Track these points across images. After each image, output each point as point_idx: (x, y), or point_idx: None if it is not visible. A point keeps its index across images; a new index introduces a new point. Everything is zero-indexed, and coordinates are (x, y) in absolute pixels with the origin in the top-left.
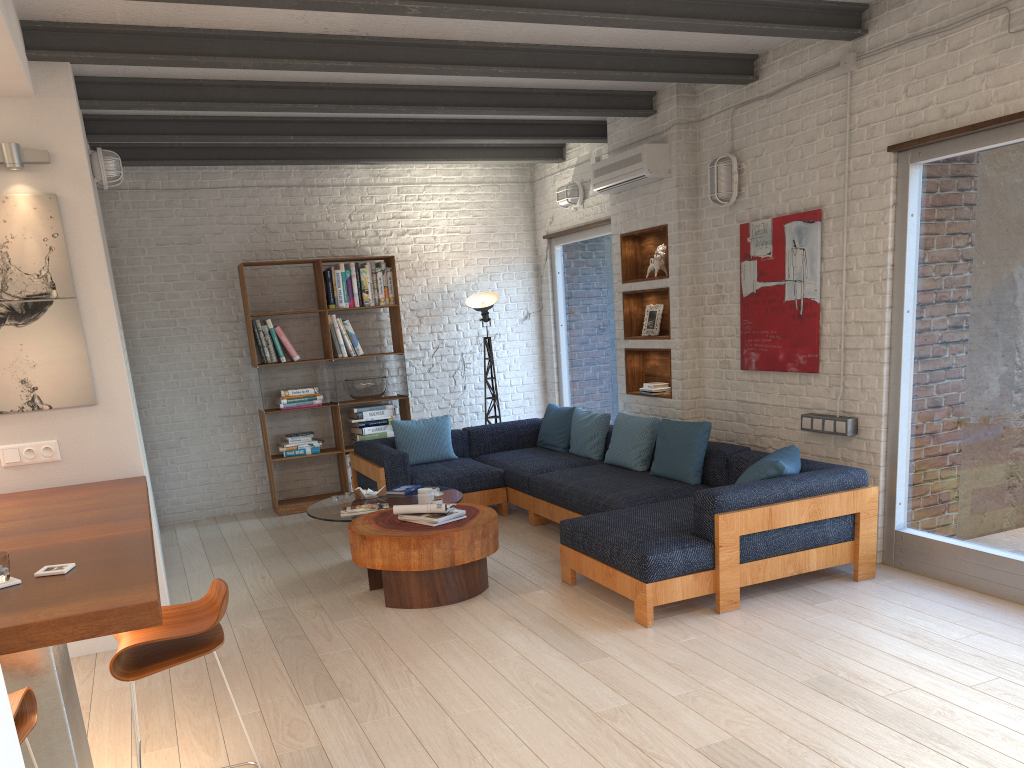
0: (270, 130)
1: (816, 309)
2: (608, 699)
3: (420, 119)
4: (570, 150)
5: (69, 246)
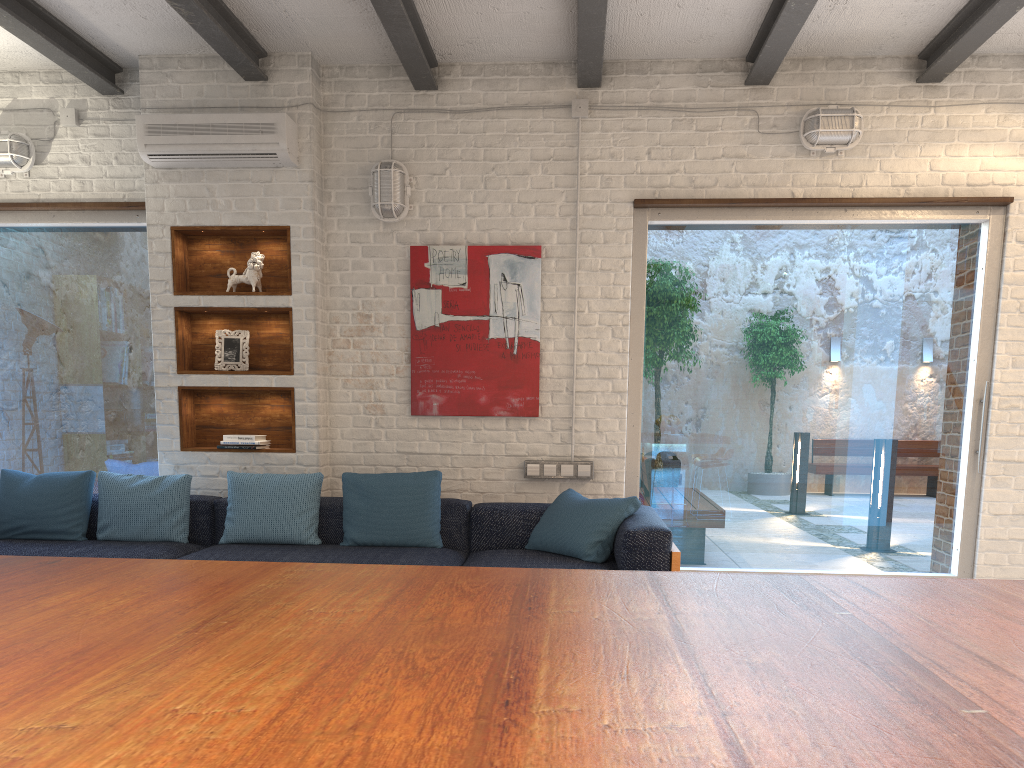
0: None
1: (538, 349)
2: None
3: None
4: None
5: None
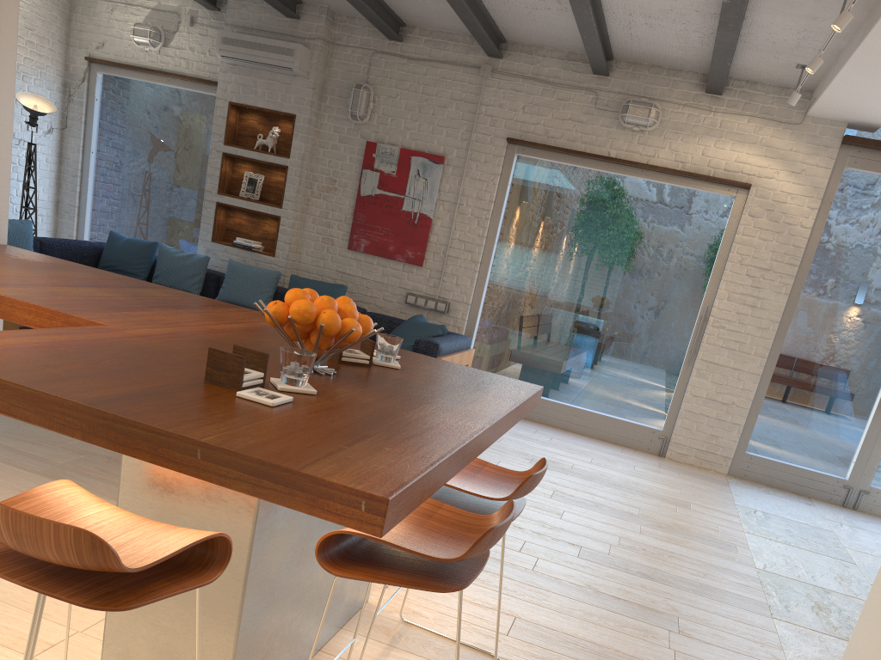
0: None
1: (430, 223)
2: None
3: None
4: None
5: None
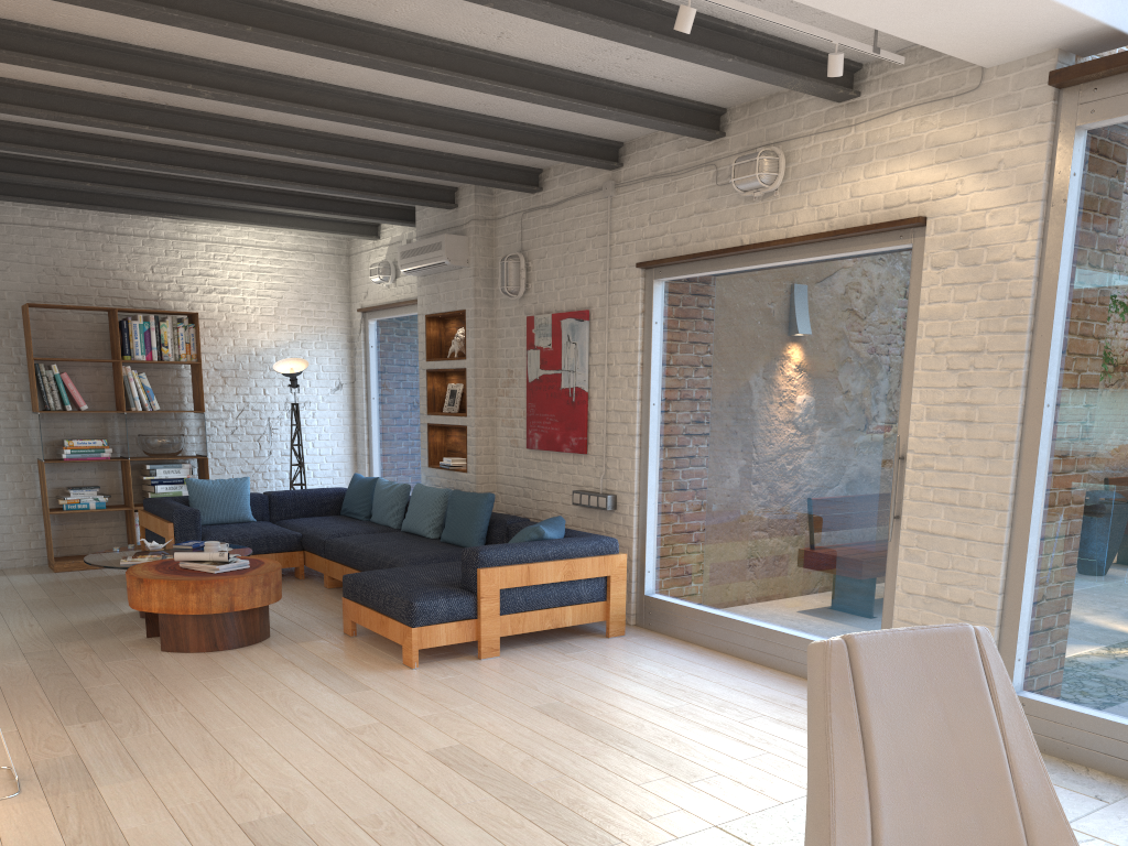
0: (65, 174)
1: (585, 397)
2: (360, 719)
3: (227, 183)
4: (385, 229)
5: None
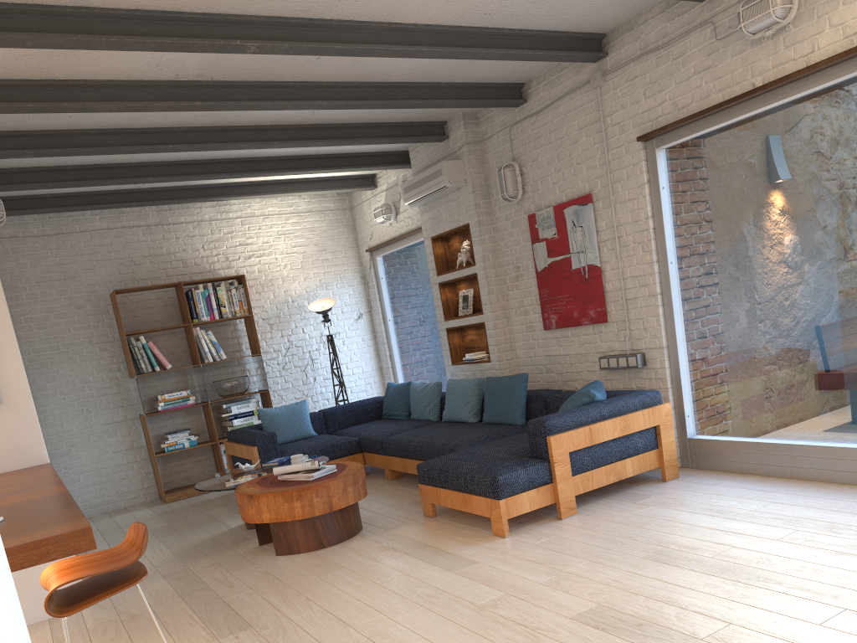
0: (131, 174)
1: (598, 272)
2: (486, 593)
3: (257, 157)
4: (380, 178)
5: None
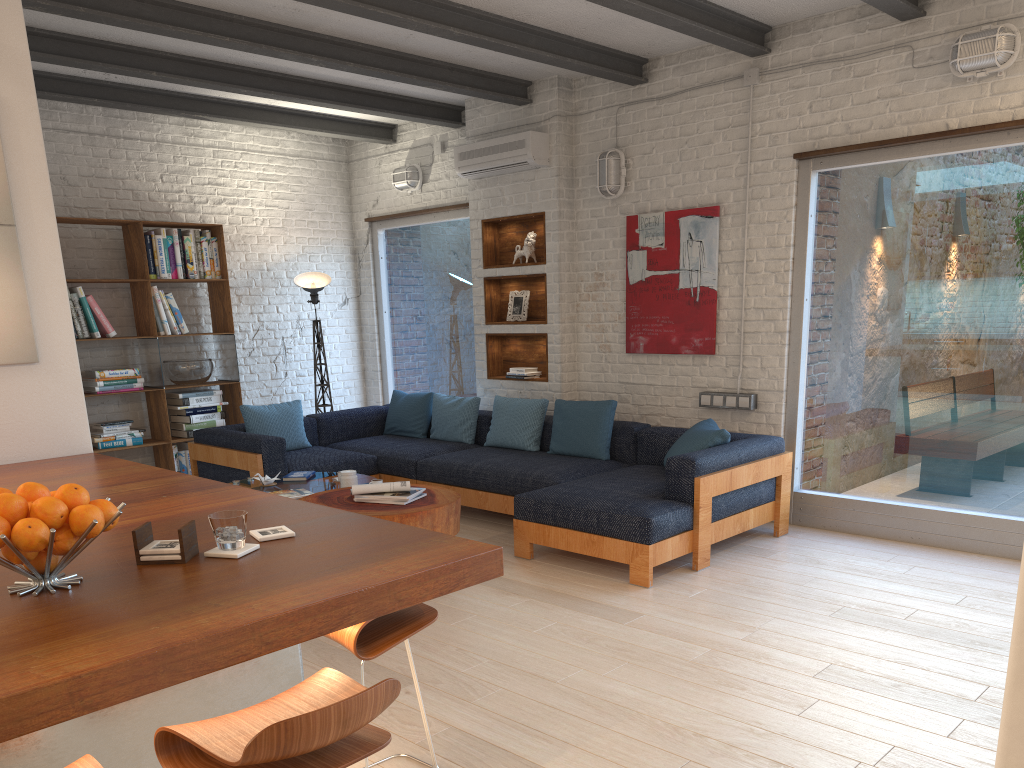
0: (128, 61)
1: (714, 296)
2: (689, 649)
3: (289, 75)
4: (403, 132)
5: (6, 159)
